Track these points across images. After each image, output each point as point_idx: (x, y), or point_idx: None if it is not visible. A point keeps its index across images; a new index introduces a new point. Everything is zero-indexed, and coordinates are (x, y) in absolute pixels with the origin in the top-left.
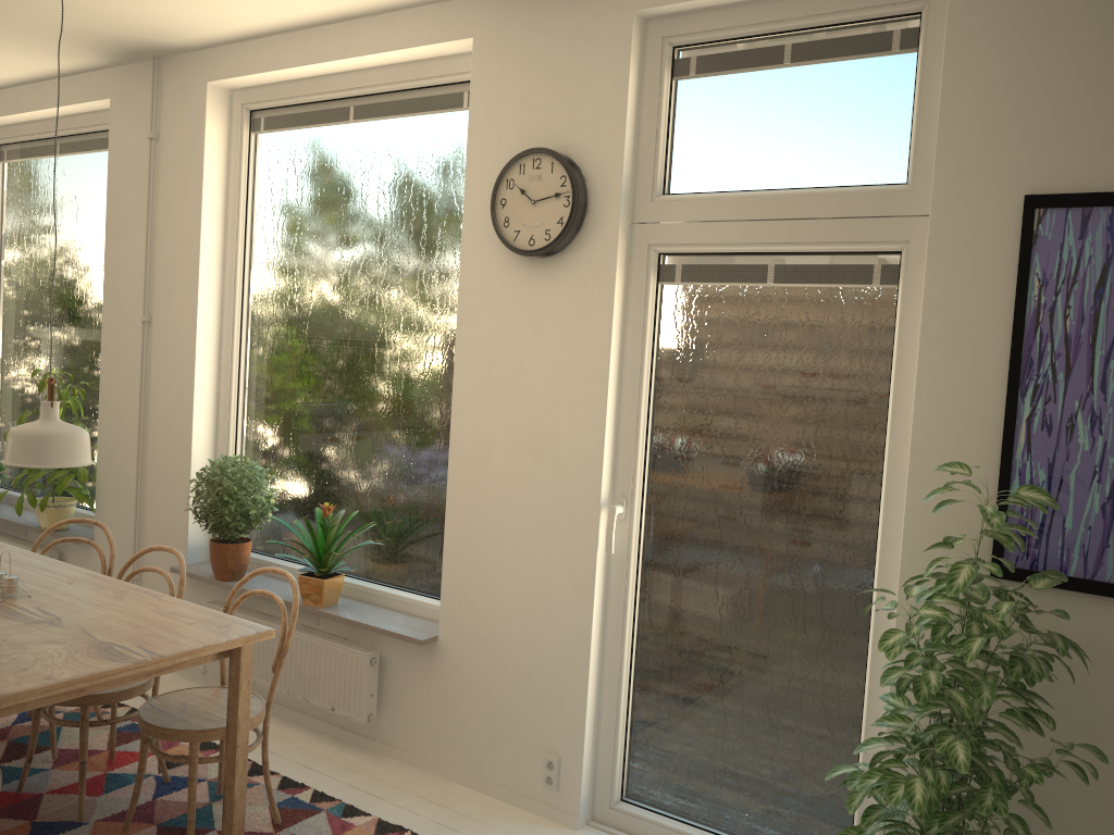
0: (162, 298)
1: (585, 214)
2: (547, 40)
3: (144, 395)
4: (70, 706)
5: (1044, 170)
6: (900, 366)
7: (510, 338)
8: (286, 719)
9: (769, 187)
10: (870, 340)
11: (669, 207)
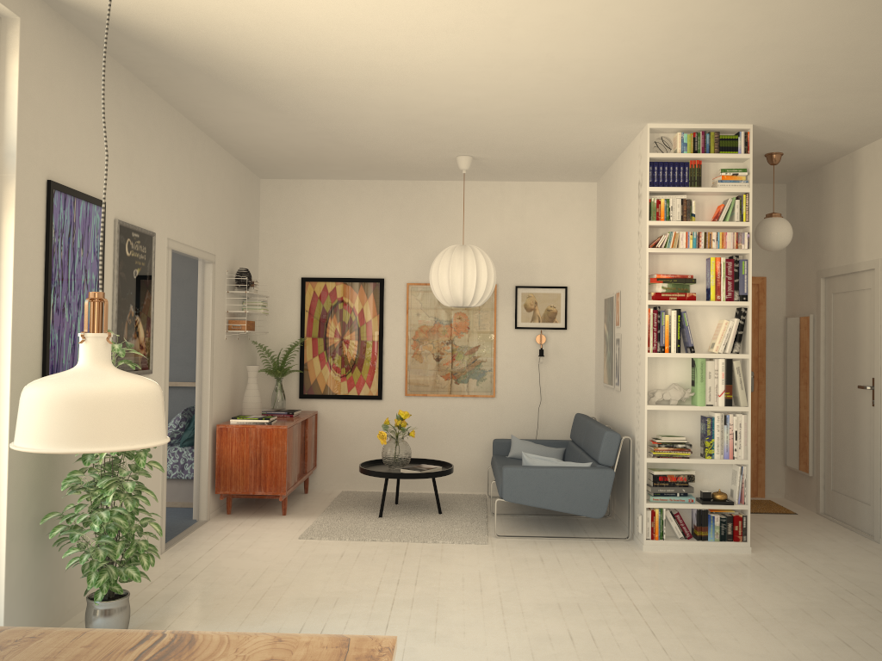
0: None
1: None
2: None
3: None
4: None
5: (51, 167)
6: None
7: None
8: None
9: None
10: None
11: None
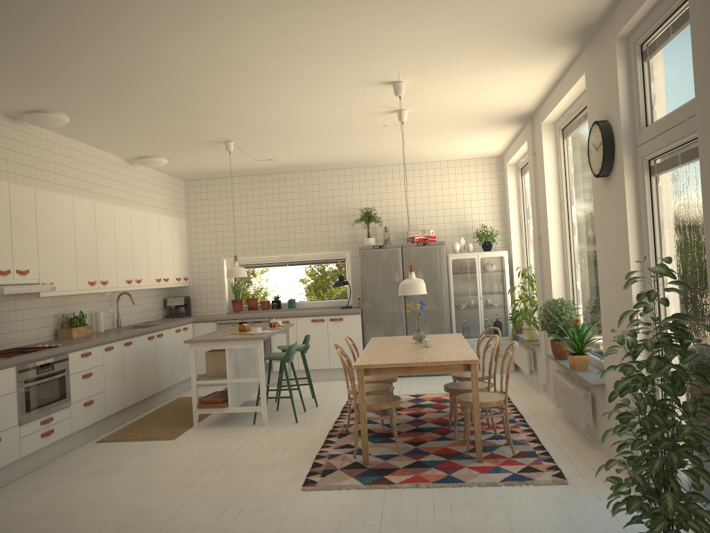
0: (541, 227)
1: (614, 149)
2: (598, 64)
3: (541, 273)
4: (449, 392)
5: None
6: None
7: (605, 221)
8: (577, 429)
9: (673, 109)
10: None
11: (644, 134)
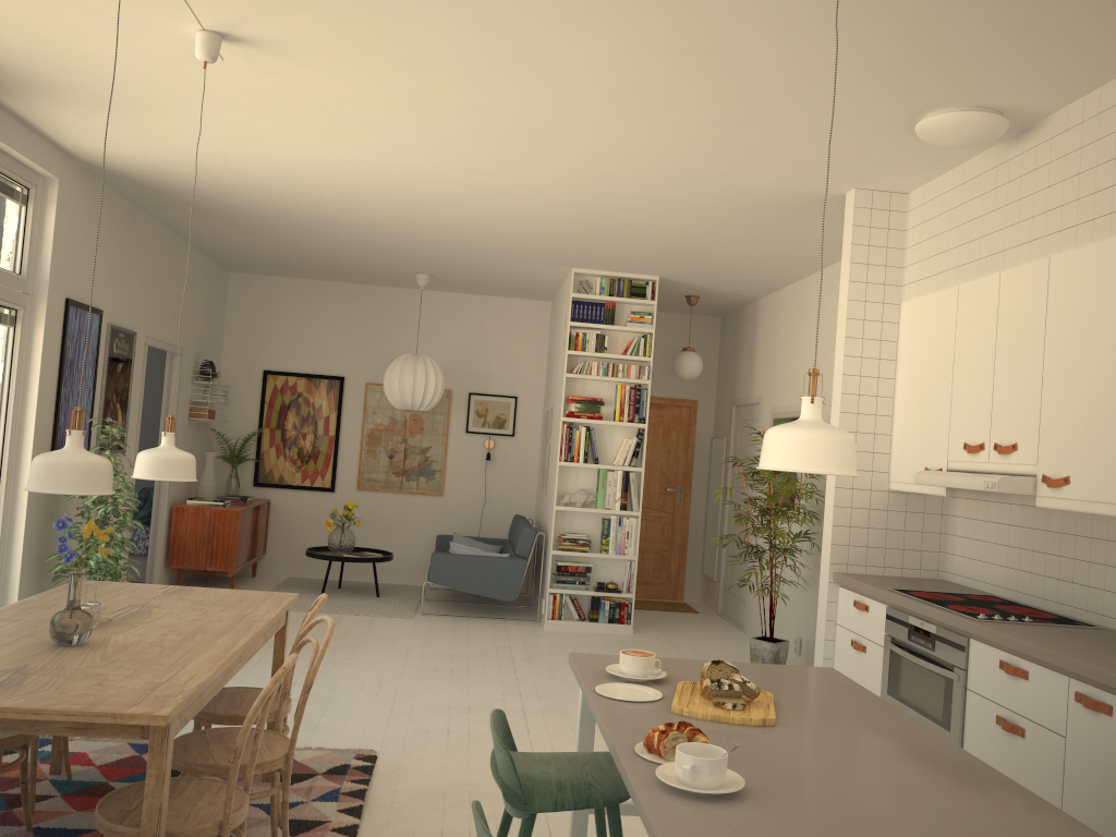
0: None
1: None
2: None
3: None
4: None
5: (69, 288)
6: (20, 370)
7: None
8: None
9: None
10: (6, 355)
11: None
